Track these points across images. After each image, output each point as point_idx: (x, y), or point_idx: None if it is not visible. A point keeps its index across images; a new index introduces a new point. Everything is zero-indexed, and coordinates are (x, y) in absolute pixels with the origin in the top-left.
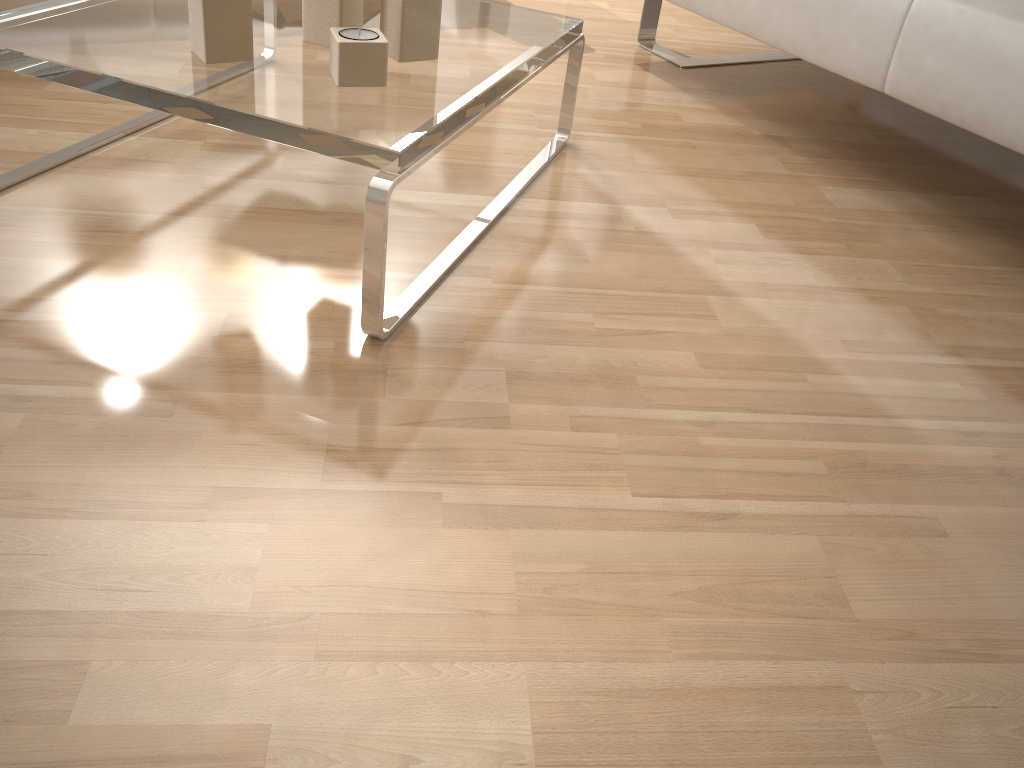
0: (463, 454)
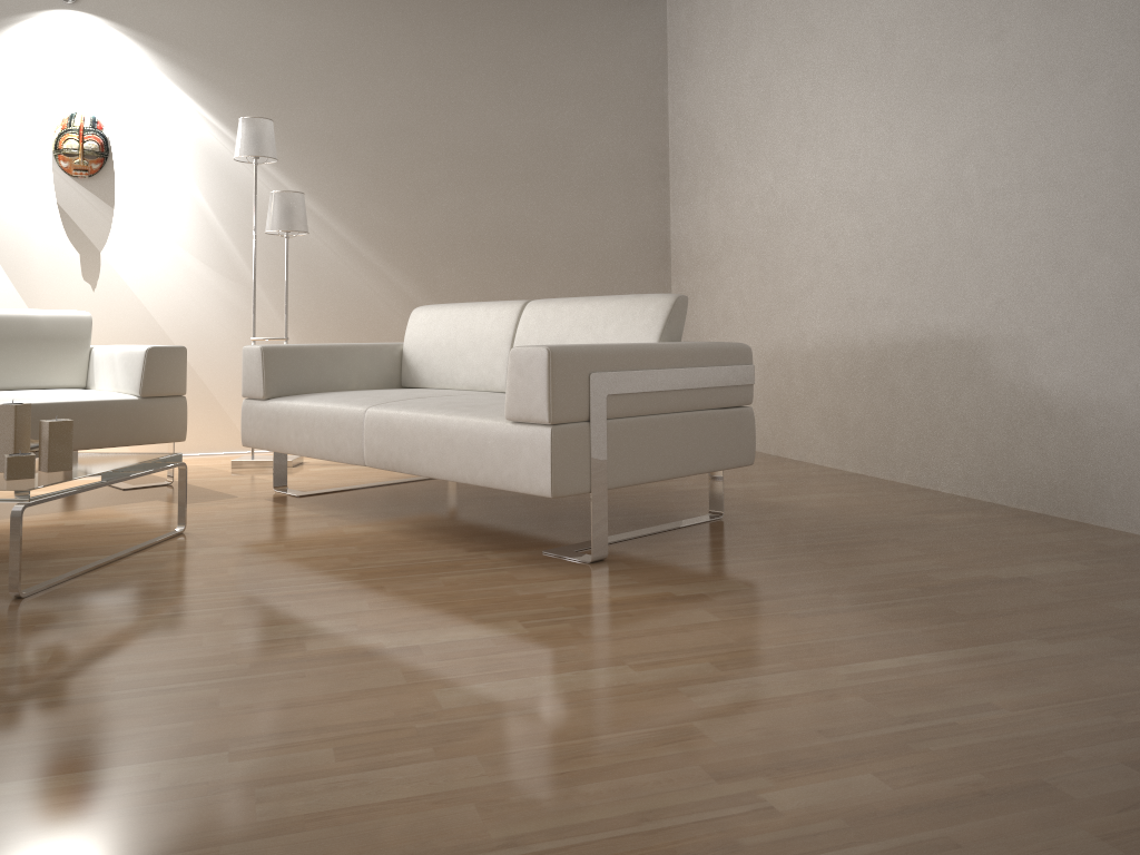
0: (52, 617)
